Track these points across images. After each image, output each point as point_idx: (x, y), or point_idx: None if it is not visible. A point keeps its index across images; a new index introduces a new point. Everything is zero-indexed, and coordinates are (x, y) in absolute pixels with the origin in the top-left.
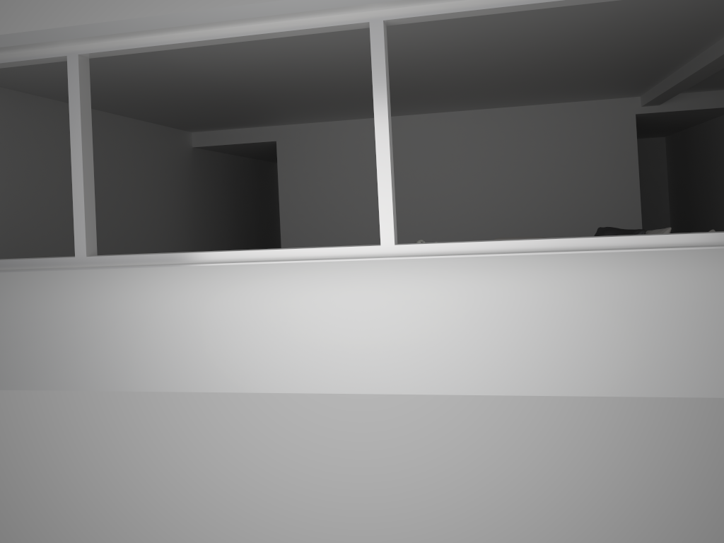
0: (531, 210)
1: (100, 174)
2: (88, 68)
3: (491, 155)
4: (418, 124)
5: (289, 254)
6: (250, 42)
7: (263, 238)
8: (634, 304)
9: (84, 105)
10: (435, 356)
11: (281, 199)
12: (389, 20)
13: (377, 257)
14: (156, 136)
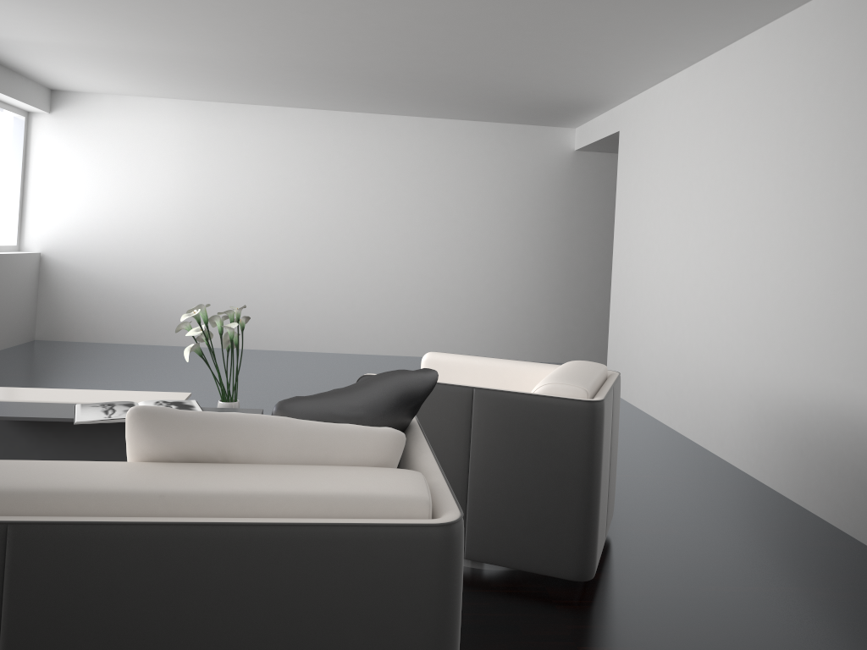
0: None
1: (341, 187)
2: None
3: (864, 118)
4: (750, 57)
5: None
6: (3, 9)
7: None
8: None
9: None
10: None
11: (615, 232)
12: None
13: None
14: (473, 138)
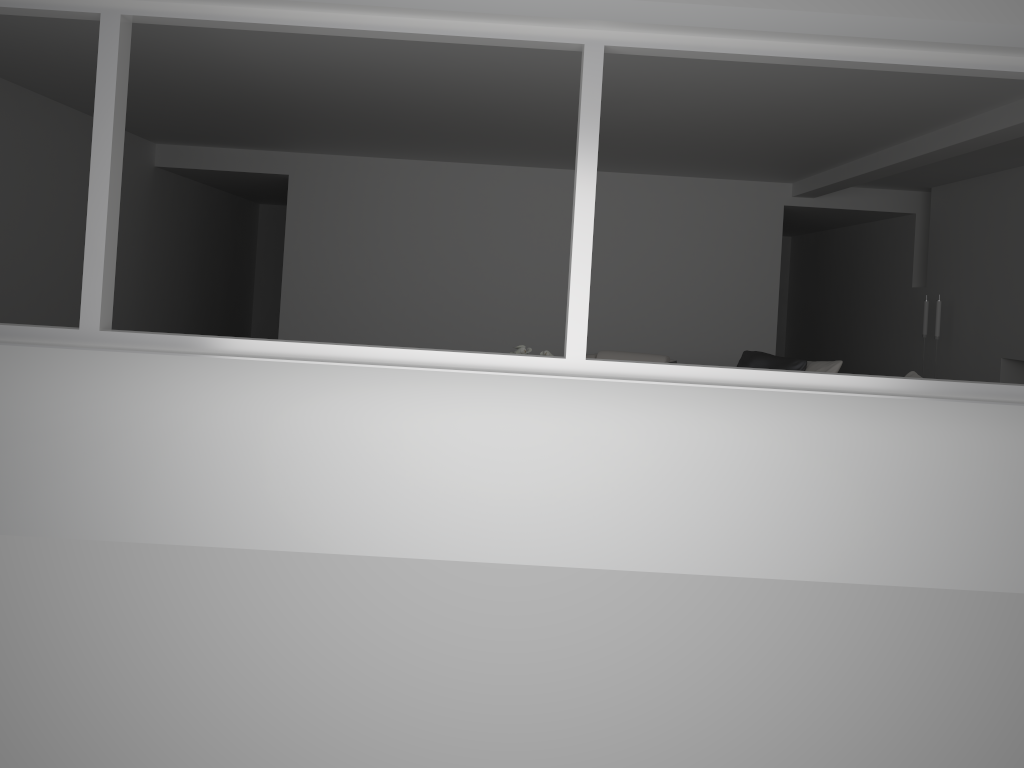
0: (639, 316)
1: (24, 192)
2: (129, 38)
3: (595, 235)
4: (501, 178)
5: (430, 358)
6: None
7: (231, 313)
8: (870, 464)
9: (119, 95)
10: (606, 516)
11: (287, 260)
12: (612, 46)
13: (563, 374)
14: None
